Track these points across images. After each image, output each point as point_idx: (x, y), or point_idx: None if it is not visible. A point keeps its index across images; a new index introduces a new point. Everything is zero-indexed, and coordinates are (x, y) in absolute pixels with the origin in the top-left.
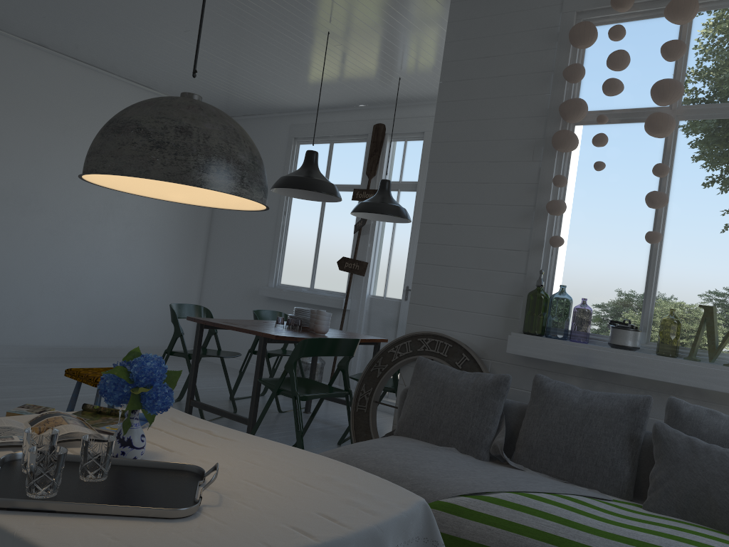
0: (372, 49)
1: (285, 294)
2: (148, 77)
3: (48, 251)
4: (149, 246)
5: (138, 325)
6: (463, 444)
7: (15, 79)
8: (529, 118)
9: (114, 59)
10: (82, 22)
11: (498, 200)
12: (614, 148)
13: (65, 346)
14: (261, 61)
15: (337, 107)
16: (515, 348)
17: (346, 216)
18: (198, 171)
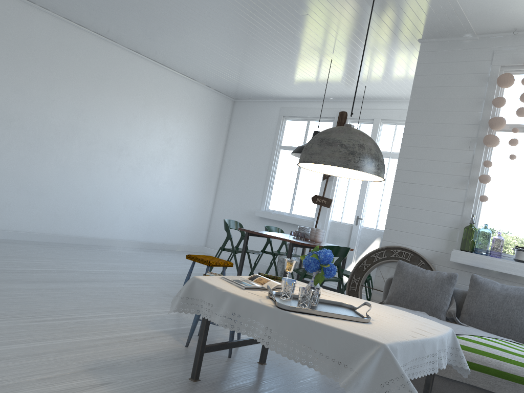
0: (354, 69)
1: (273, 216)
2: (196, 73)
3: (130, 180)
4: (185, 180)
5: (175, 230)
6: (430, 310)
7: (121, 73)
8: (467, 125)
9: (180, 63)
10: (173, 42)
11: (446, 171)
12: (520, 146)
13: (134, 241)
14: (277, 70)
15: (314, 98)
16: (455, 258)
17: None
18: (368, 165)
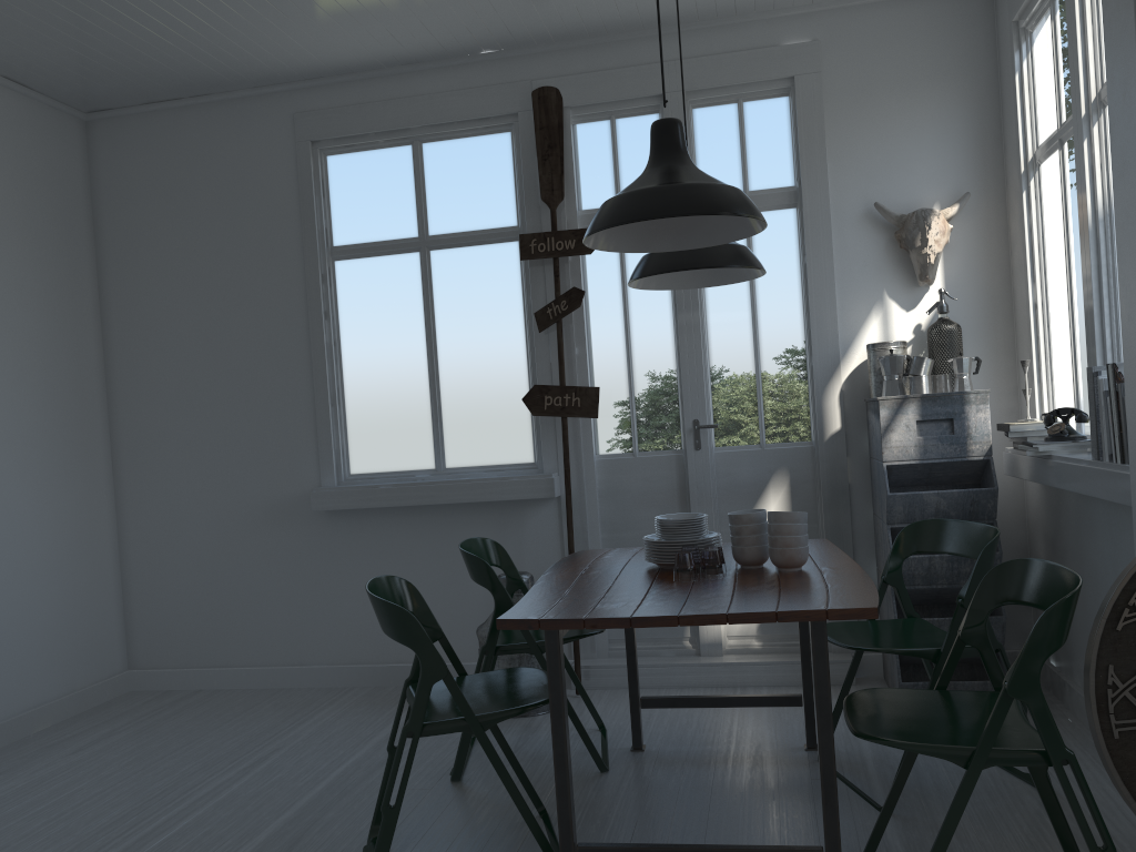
0: None
1: (390, 495)
2: None
3: None
4: None
5: (7, 661)
6: None
7: None
8: None
9: None
10: None
11: None
12: None
13: None
14: None
15: (424, 59)
16: None
17: (495, 298)
18: None
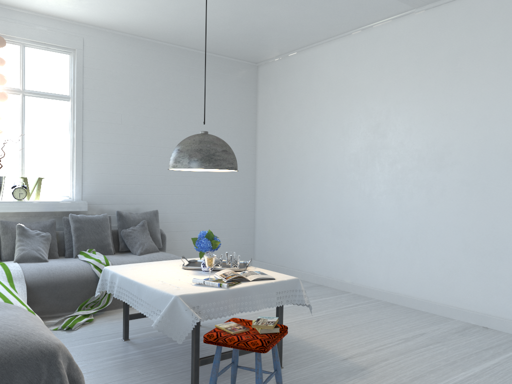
0: None
1: None
2: None
3: None
4: None
5: None
6: None
7: None
8: None
9: None
10: None
11: None
12: None
13: None
14: None
15: None
16: None
17: None
18: None
